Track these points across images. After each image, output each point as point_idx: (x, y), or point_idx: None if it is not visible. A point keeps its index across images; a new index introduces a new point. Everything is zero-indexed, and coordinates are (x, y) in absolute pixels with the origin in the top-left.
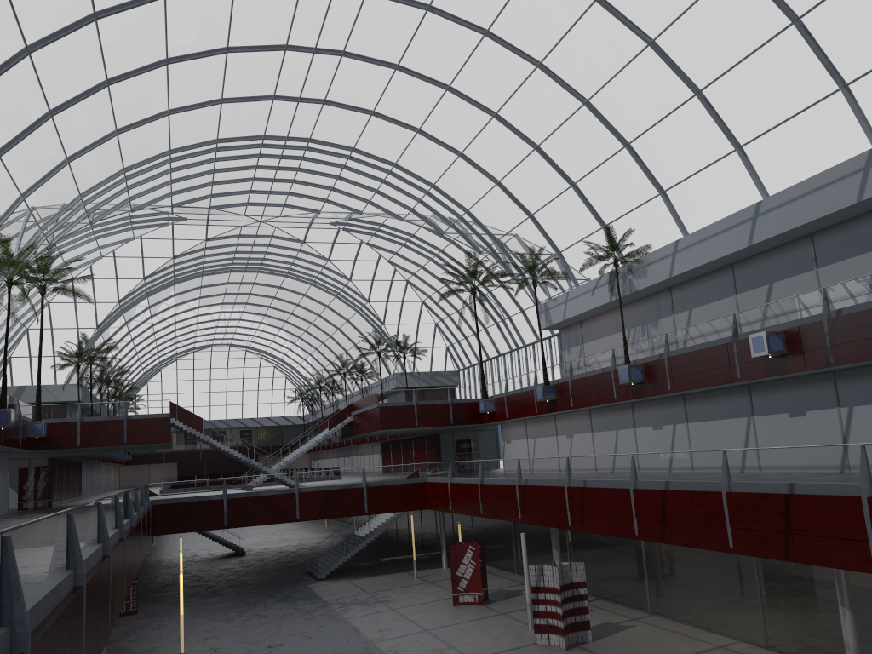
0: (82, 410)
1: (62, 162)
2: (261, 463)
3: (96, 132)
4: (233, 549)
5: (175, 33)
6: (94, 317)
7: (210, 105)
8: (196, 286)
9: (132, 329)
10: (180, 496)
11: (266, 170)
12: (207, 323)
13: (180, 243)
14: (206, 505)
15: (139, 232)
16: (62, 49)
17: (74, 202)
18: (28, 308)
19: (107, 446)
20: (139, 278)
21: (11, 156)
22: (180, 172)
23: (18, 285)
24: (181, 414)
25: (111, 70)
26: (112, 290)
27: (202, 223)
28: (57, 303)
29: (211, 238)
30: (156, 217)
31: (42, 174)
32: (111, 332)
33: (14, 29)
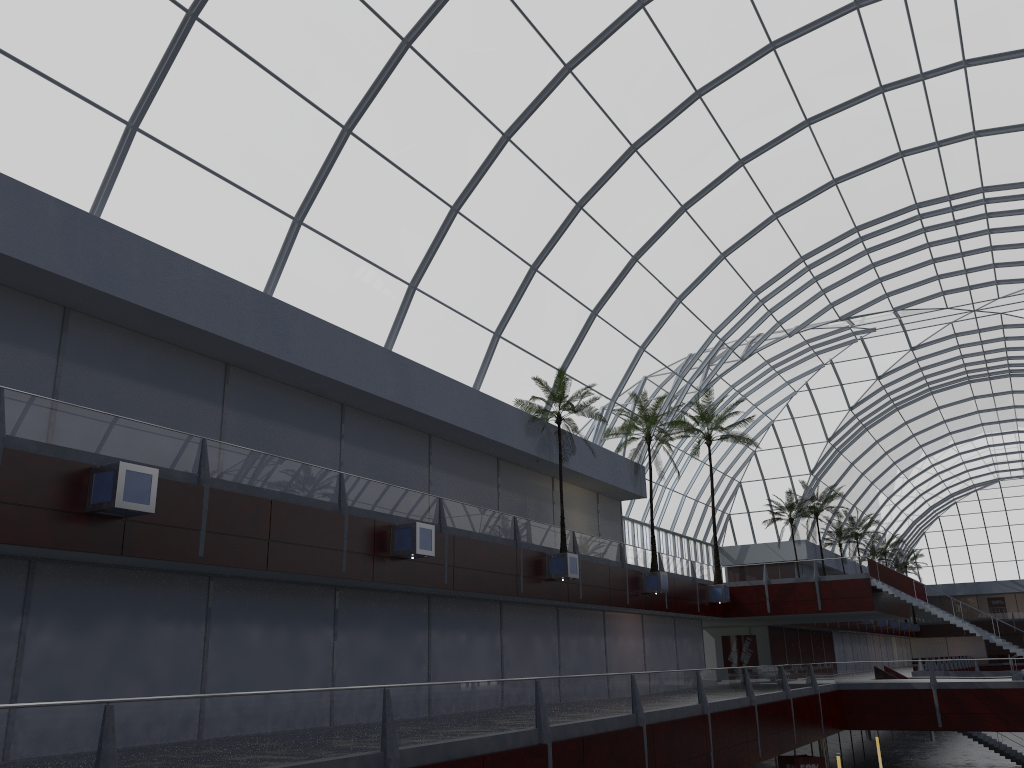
0: (767, 571)
1: (673, 303)
2: (1006, 642)
3: (697, 262)
4: (1016, 763)
5: (733, 129)
6: (804, 461)
7: (821, 191)
8: (930, 408)
9: (865, 471)
10: (872, 680)
11: (944, 245)
12: (973, 452)
13: (879, 360)
14: (908, 695)
15: (826, 357)
16: (615, 193)
17: (708, 341)
18: (731, 460)
19: (800, 614)
20: (843, 409)
21: (609, 311)
22: (829, 278)
23: (660, 440)
24: (884, 573)
25: (680, 194)
26: (817, 428)
27: (896, 330)
28: (762, 451)
29: (917, 346)
30: (836, 335)
31: (654, 320)
32: (834, 477)
33: (554, 191)
